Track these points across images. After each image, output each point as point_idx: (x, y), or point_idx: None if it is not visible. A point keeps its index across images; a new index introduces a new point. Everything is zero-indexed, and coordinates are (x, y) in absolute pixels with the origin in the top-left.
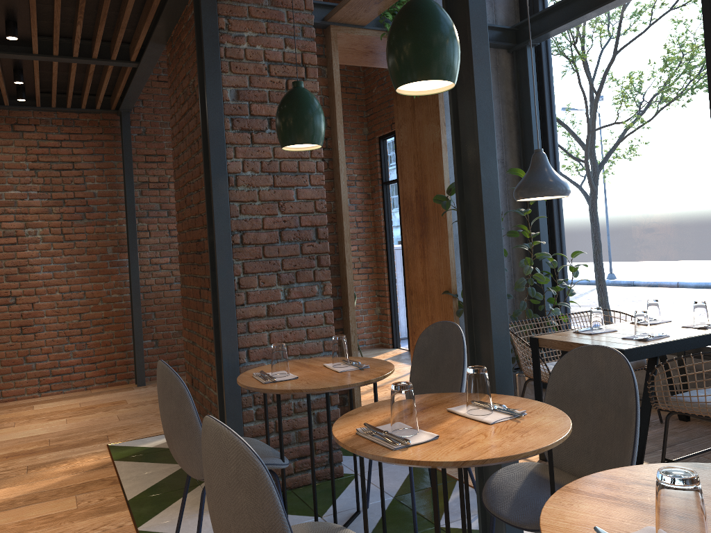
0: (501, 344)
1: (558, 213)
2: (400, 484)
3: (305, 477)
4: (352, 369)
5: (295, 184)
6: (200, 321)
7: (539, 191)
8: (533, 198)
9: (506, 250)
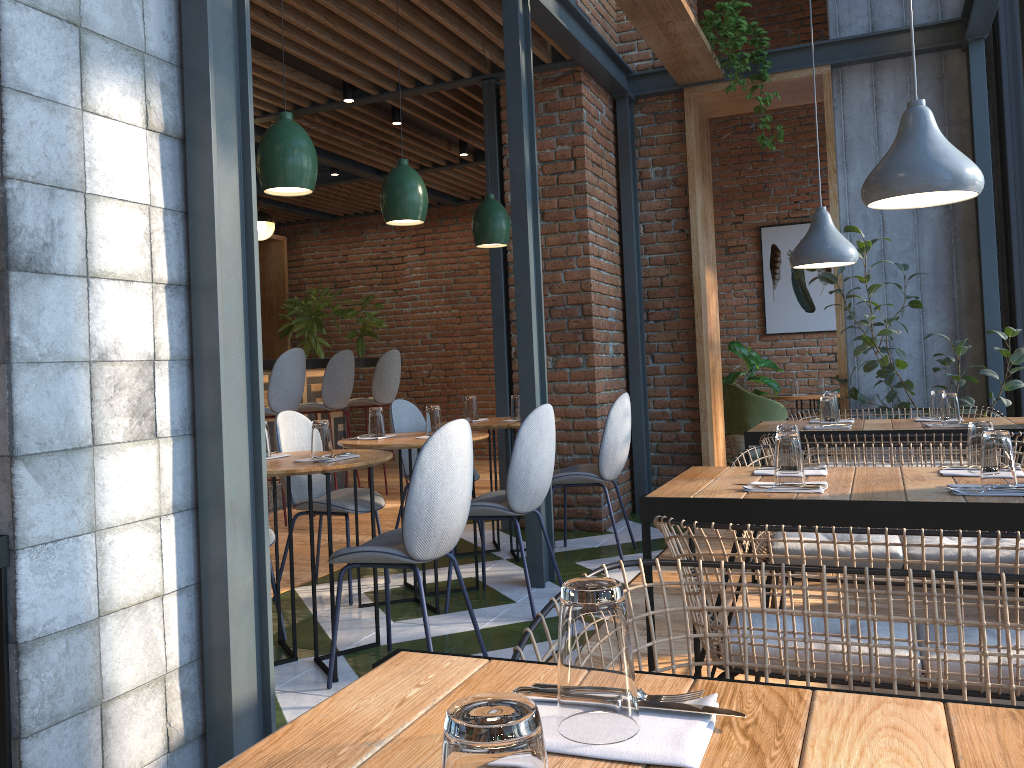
0: (527, 401)
1: (1021, 272)
2: (621, 543)
3: (567, 524)
4: (512, 421)
5: (563, 268)
6: None
7: (795, 259)
8: (838, 263)
9: (948, 325)
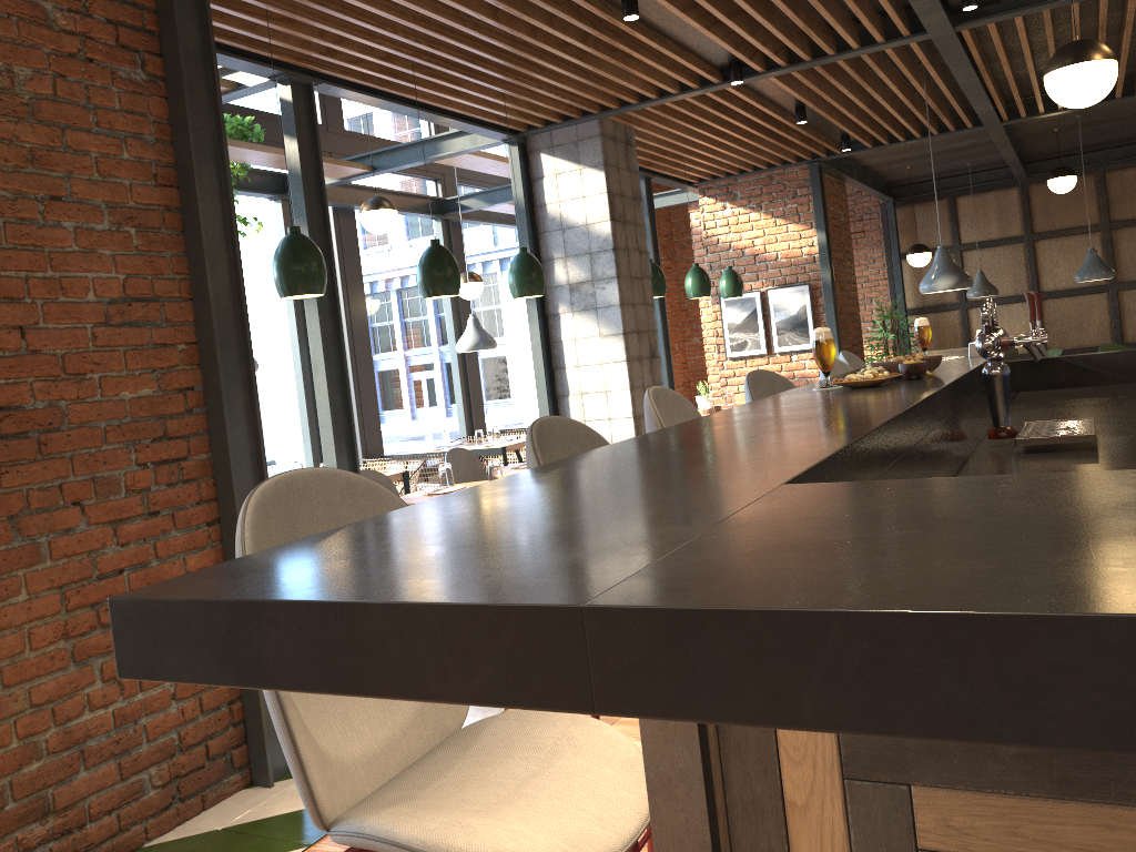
0: None
1: None
2: None
3: None
4: None
5: None
6: (7, 597)
7: None
8: None
9: None
